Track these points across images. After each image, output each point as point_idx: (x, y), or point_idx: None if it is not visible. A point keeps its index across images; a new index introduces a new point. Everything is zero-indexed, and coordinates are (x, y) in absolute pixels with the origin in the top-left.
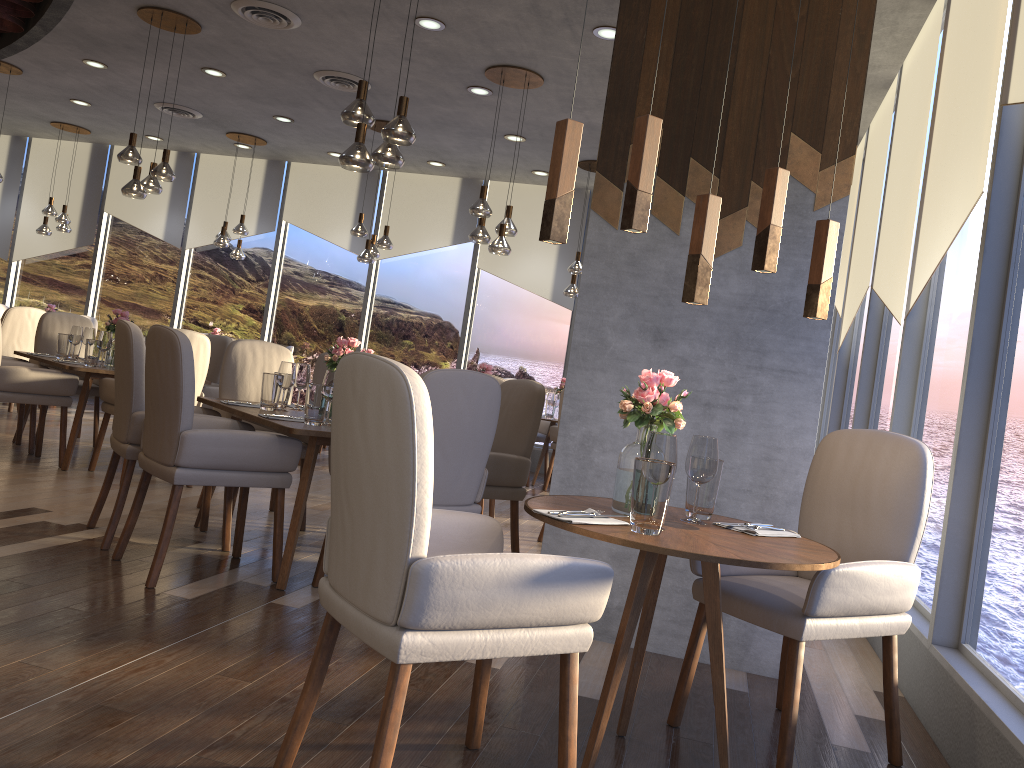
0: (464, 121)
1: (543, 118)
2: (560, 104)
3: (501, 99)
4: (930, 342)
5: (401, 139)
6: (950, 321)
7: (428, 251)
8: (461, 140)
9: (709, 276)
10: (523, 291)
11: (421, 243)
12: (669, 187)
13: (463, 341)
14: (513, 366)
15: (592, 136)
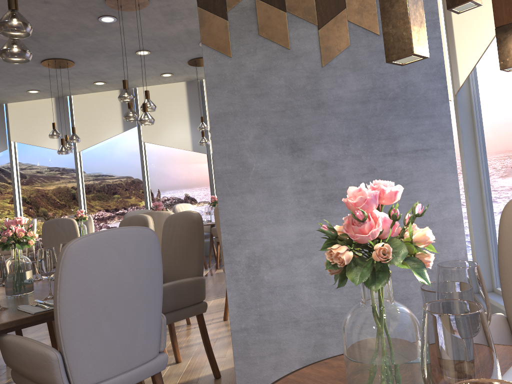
0: (106, 47)
1: (157, 32)
2: (165, 18)
3: (124, 23)
4: (482, 106)
5: (21, 33)
6: (508, 83)
7: (110, 139)
8: (109, 62)
9: (422, 9)
10: (174, 149)
11: (104, 135)
12: (270, 6)
13: (145, 188)
14: (180, 195)
15: (192, 40)
